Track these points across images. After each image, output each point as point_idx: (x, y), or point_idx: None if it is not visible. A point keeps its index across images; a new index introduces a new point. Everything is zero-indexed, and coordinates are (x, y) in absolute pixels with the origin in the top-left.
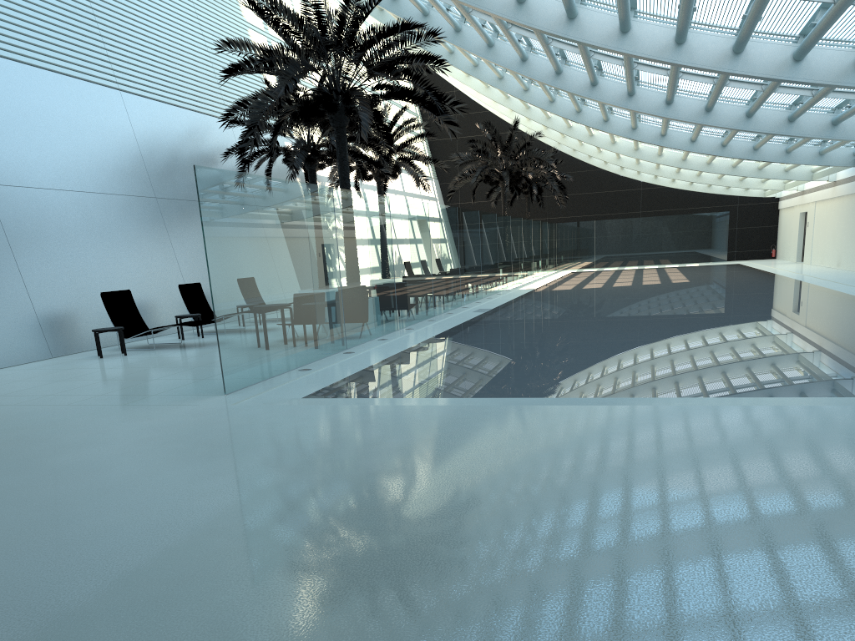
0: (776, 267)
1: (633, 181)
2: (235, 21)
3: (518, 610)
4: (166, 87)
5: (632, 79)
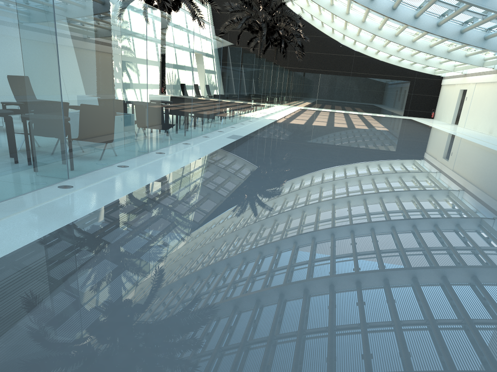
0: (442, 126)
1: (349, 49)
2: None
3: None
4: None
5: None
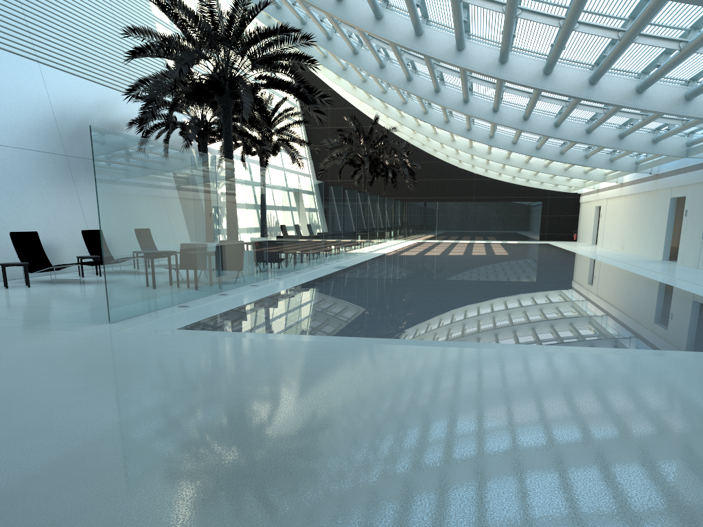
0: (575, 247)
1: (468, 172)
2: (144, 14)
3: (326, 511)
4: (80, 63)
5: (466, 89)
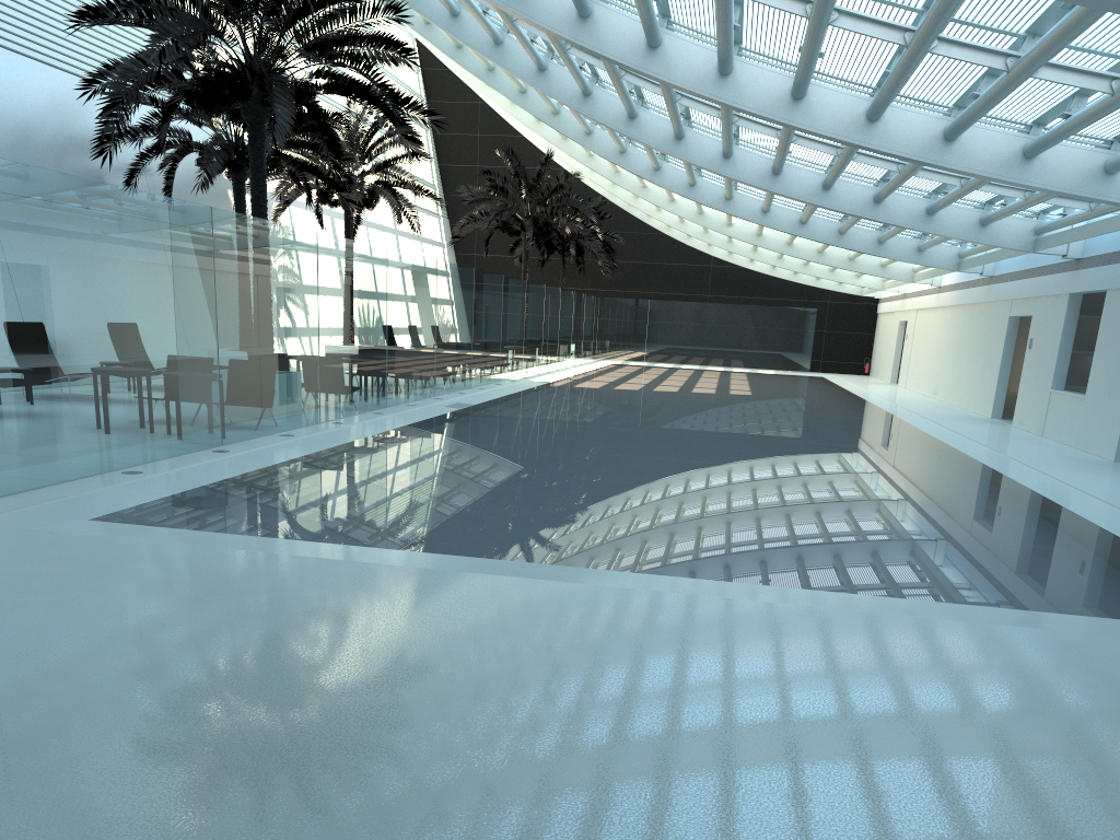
0: (863, 387)
1: (702, 254)
2: None
3: None
4: (21, 29)
5: (676, 116)
